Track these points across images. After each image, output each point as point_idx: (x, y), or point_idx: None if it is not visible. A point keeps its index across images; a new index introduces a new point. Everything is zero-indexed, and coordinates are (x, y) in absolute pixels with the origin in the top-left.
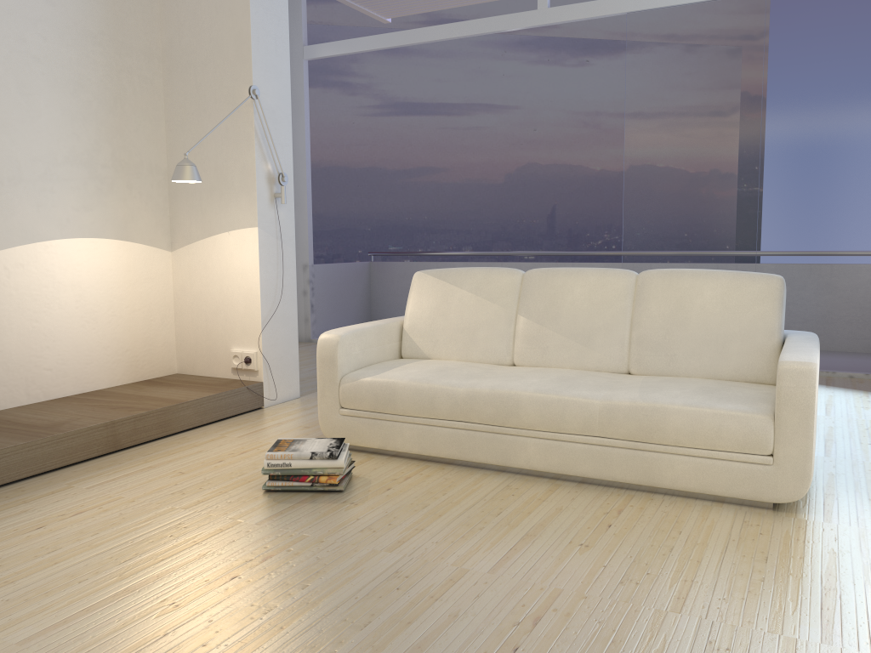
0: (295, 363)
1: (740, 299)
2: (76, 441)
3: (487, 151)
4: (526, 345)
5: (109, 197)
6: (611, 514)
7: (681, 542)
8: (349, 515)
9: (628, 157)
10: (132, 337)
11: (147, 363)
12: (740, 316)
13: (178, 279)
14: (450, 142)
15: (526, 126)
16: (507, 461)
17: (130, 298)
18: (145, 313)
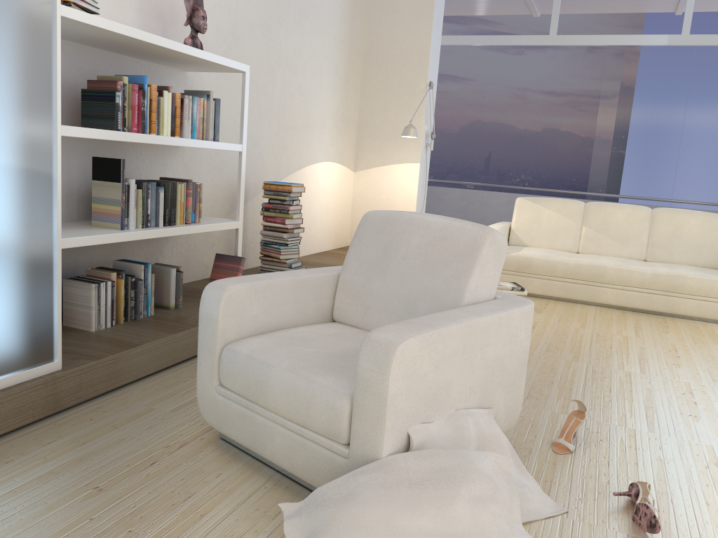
0: None
1: (709, 227)
2: None
3: (450, 109)
4: (587, 242)
5: (338, 138)
6: (663, 323)
7: (704, 333)
8: (543, 316)
9: (597, 135)
10: (337, 222)
11: (340, 238)
12: (709, 235)
13: (356, 189)
14: None
15: (477, 94)
16: (594, 299)
17: (339, 199)
18: (342, 208)
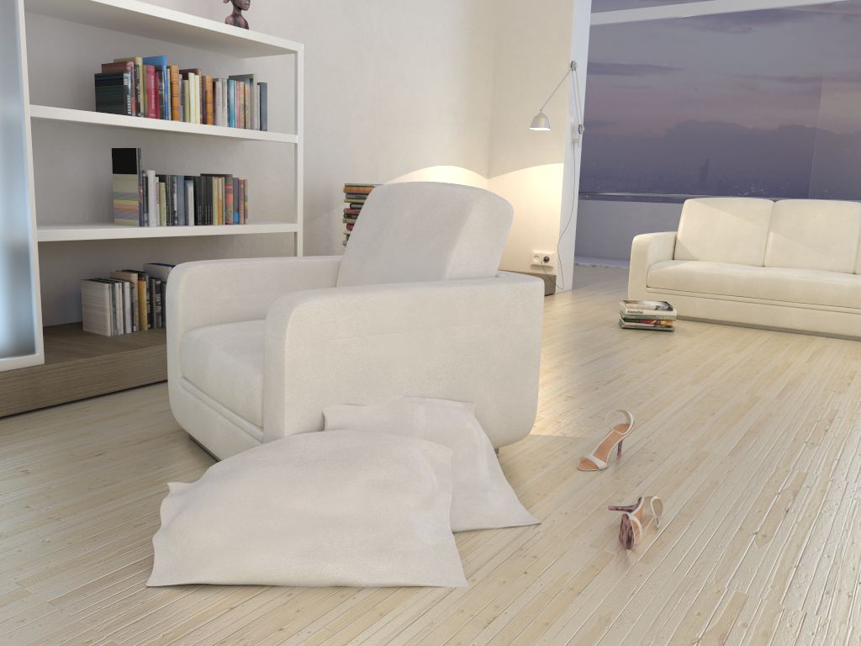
0: (571, 265)
1: None
2: None
3: (652, 108)
4: (775, 252)
5: (462, 138)
6: (860, 349)
7: None
8: (691, 340)
9: (821, 120)
10: None
11: None
12: None
13: None
14: (620, 99)
15: (688, 86)
16: (774, 323)
17: None
18: None
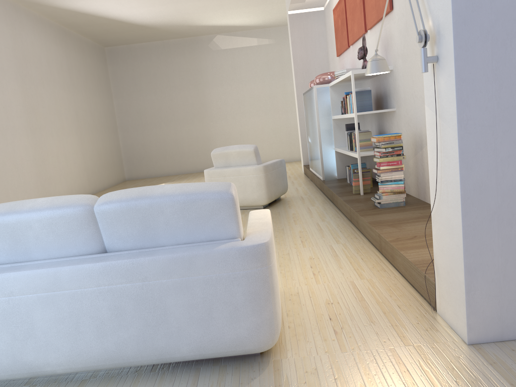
0: (461, 293)
1: None
2: (373, 234)
3: None
4: None
5: None
6: None
7: None
8: None
9: None
10: None
11: None
12: None
13: None
14: None
15: None
16: None
17: None
18: None
